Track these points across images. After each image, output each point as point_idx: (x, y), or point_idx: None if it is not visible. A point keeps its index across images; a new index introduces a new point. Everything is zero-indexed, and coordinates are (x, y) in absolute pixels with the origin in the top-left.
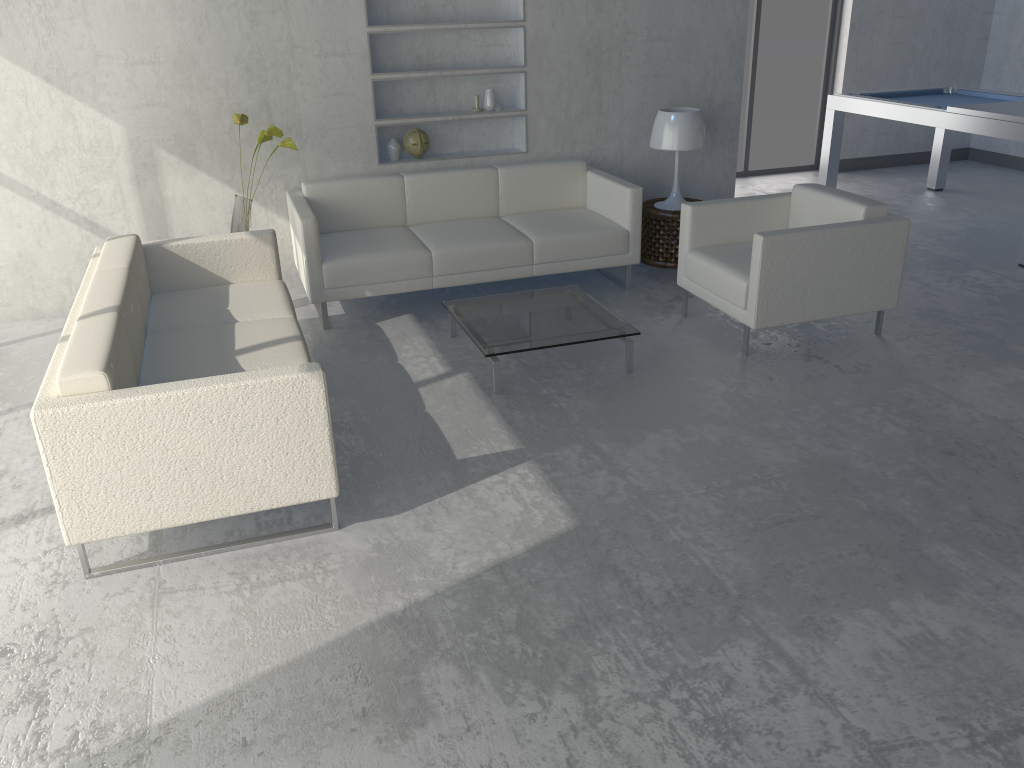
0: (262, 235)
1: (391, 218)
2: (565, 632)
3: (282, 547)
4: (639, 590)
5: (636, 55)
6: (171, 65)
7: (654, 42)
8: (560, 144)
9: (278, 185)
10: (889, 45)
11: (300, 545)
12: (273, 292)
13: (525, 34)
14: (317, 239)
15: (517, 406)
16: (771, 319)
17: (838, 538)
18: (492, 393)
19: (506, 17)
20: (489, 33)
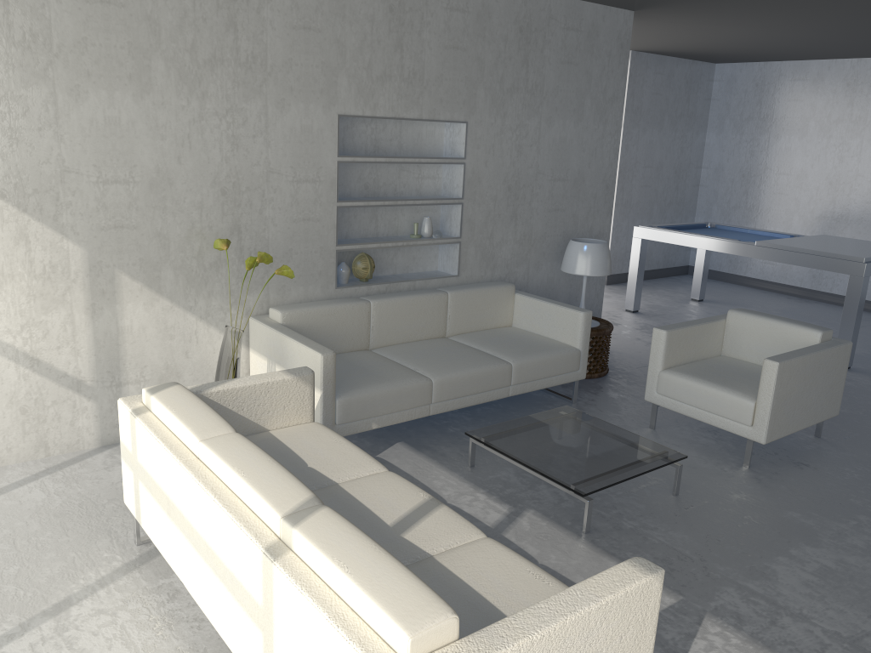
0: (303, 374)
1: (357, 342)
2: None
3: None
4: None
5: (543, 192)
6: (145, 185)
7: (556, 182)
8: (484, 268)
9: (240, 310)
10: (642, 187)
11: None
12: (335, 440)
13: (464, 170)
14: (334, 373)
15: (621, 546)
16: (774, 433)
17: None
18: (581, 532)
19: (439, 153)
20: (425, 167)
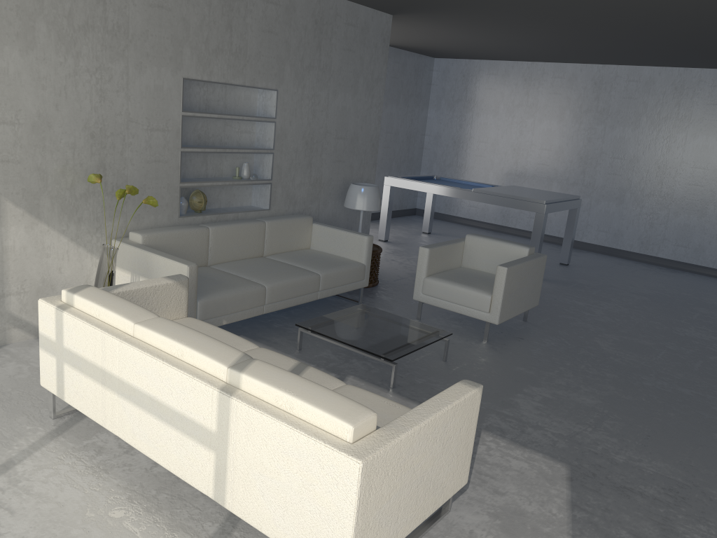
0: (181, 279)
1: (199, 260)
2: (664, 535)
3: (435, 536)
4: (653, 497)
5: (330, 147)
6: (28, 126)
7: (338, 139)
8: (288, 204)
9: (104, 234)
10: (385, 148)
11: (444, 531)
12: (212, 328)
13: (275, 127)
14: (197, 280)
15: (418, 394)
16: (503, 317)
17: (678, 440)
18: (389, 388)
19: (253, 113)
20: (243, 123)
